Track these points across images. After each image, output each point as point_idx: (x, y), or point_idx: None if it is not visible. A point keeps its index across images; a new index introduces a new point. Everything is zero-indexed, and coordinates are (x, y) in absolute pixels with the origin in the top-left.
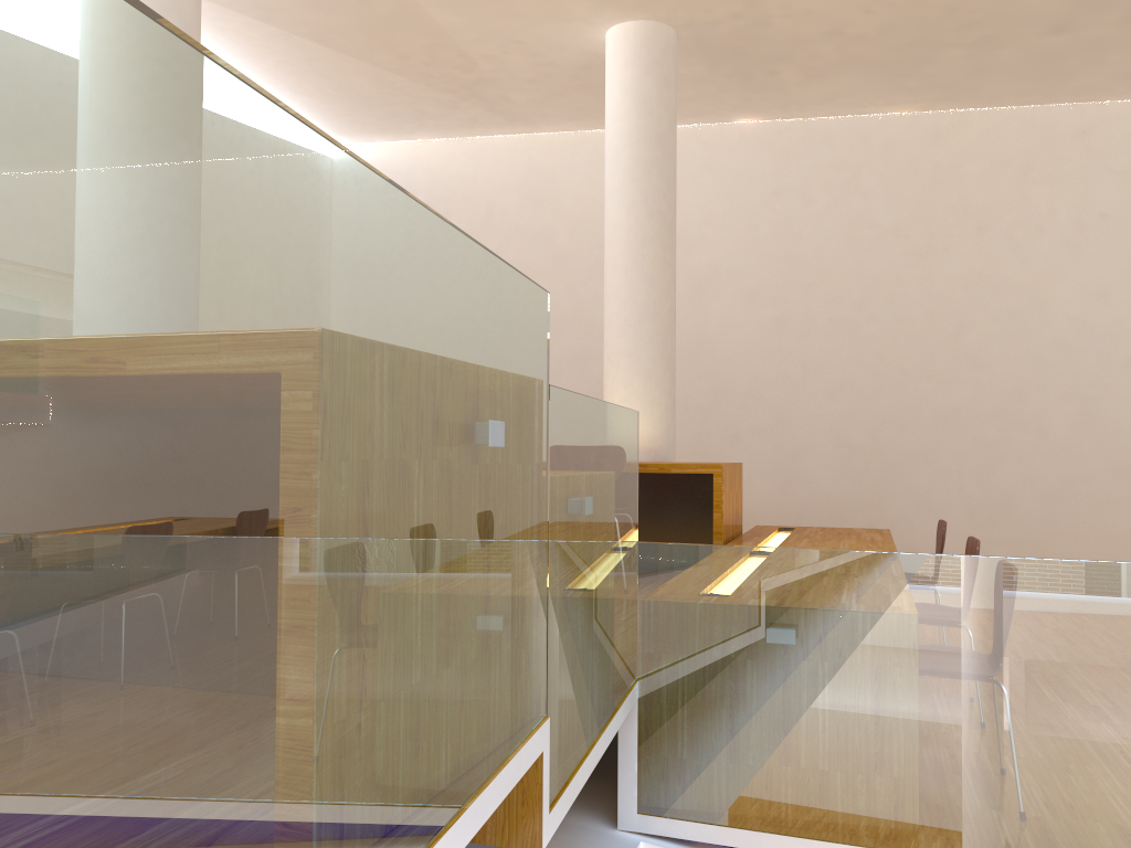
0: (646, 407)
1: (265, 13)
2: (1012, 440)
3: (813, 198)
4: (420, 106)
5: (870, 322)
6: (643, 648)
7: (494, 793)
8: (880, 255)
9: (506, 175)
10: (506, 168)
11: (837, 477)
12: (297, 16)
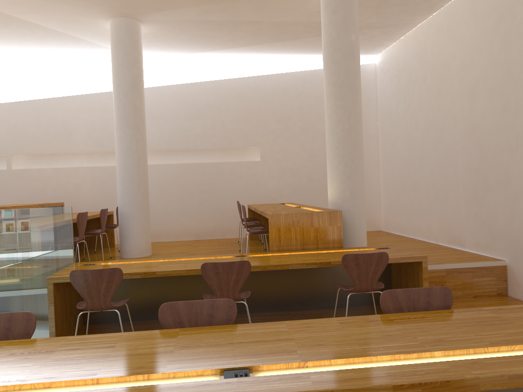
0: (331, 181)
1: (254, 43)
2: None
3: (516, 13)
4: None
5: None
6: None
7: None
8: None
9: (413, 51)
10: (412, 47)
11: None
12: (260, 39)
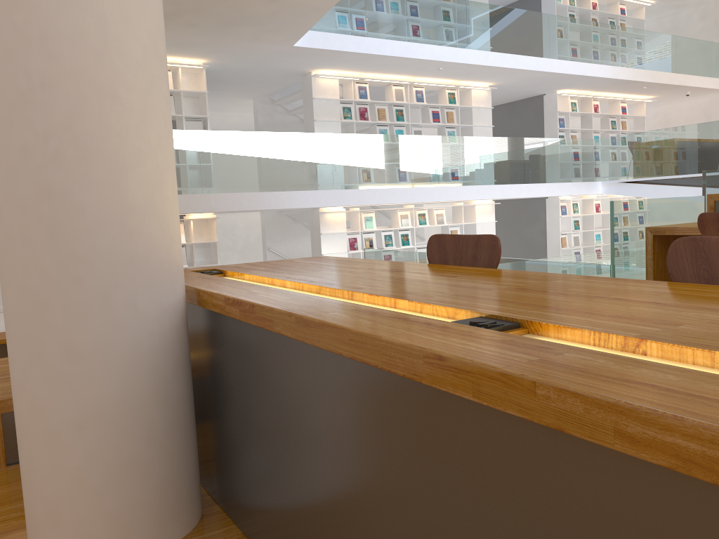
0: None
1: None
2: None
3: None
4: None
5: None
6: None
7: None
8: None
9: None
10: None
11: None
12: None
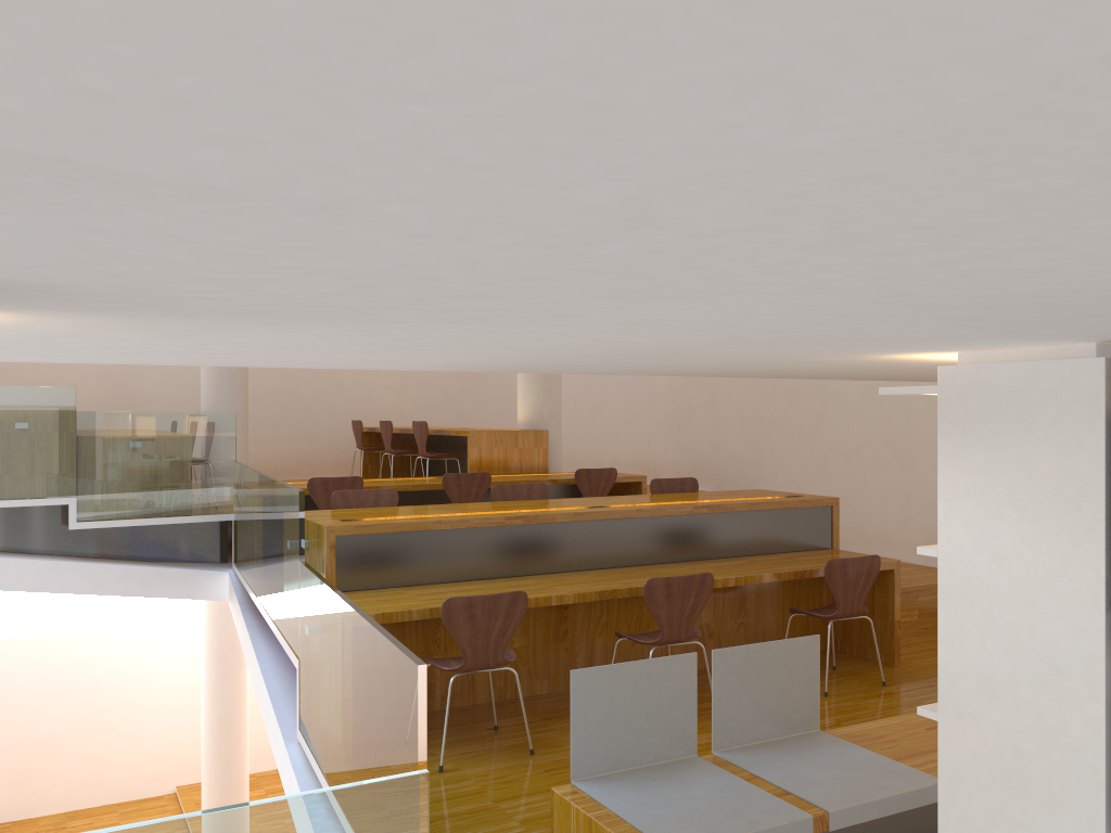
0: (525, 396)
1: None
2: (827, 411)
3: None
4: None
5: None
6: (234, 501)
7: (19, 502)
8: None
9: None
10: None
11: (739, 440)
12: None
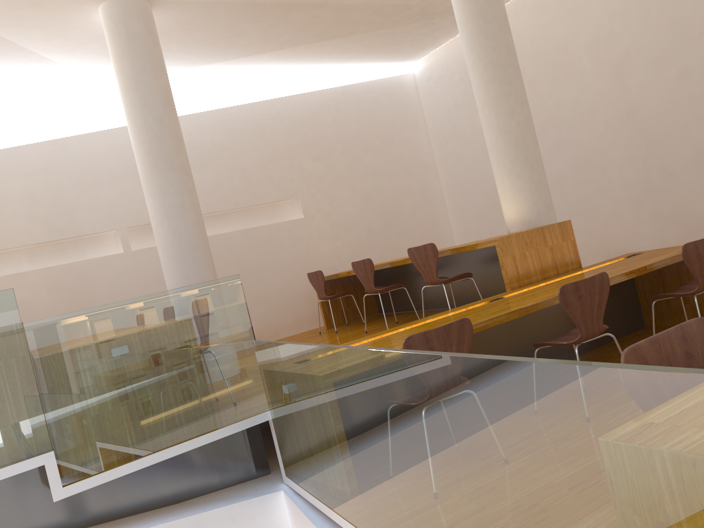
0: (514, 195)
1: (290, 44)
2: None
3: None
4: (417, 32)
5: None
6: (266, 394)
7: None
8: None
9: None
10: None
11: None
12: (302, 37)
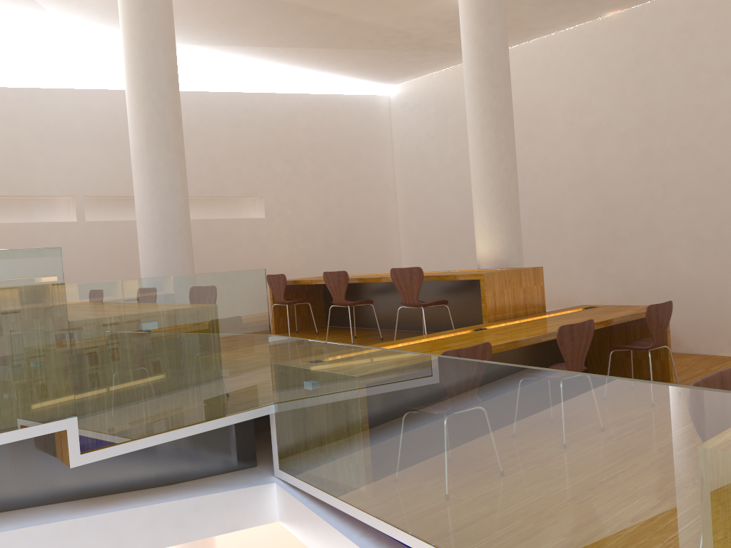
0: (491, 234)
1: (287, 44)
2: None
3: (662, 59)
4: (407, 60)
5: (711, 145)
6: (273, 388)
7: None
8: (715, 92)
9: None
10: None
11: (693, 264)
12: (301, 40)
